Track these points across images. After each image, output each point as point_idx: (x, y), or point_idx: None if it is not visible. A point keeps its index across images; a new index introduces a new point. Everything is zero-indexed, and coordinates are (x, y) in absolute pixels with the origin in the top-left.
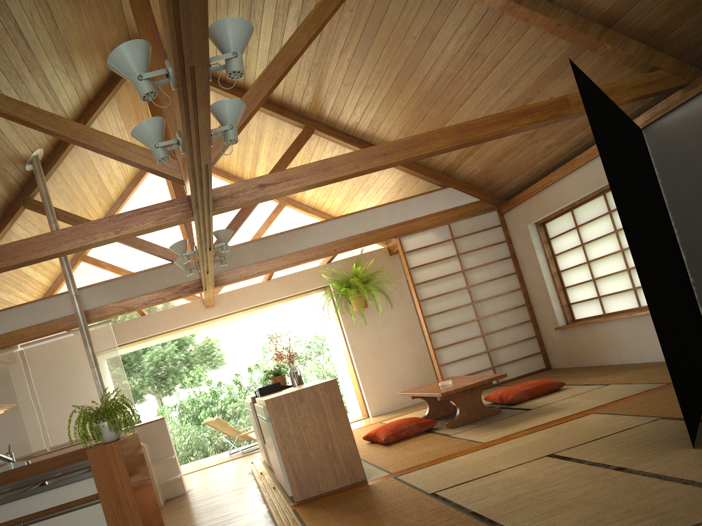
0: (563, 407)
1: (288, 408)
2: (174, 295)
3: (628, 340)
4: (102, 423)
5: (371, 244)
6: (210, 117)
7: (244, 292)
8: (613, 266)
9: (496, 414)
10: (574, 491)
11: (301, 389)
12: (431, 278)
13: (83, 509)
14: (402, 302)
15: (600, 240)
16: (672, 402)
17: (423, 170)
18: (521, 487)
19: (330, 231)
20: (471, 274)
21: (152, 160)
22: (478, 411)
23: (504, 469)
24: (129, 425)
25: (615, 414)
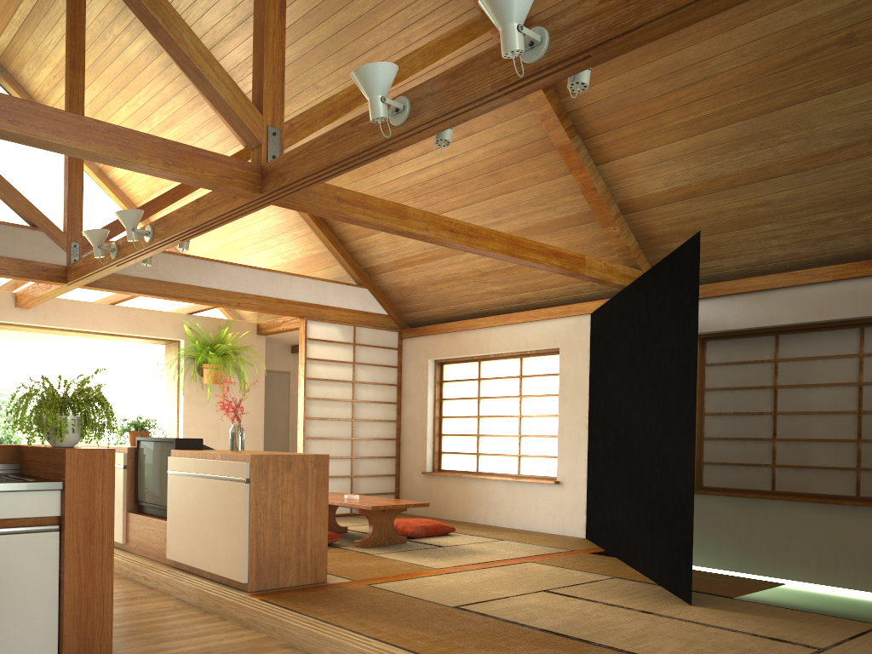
0: (483, 551)
1: (272, 473)
2: (23, 273)
3: (502, 502)
4: (69, 417)
5: (276, 314)
6: (143, 69)
7: (75, 306)
8: (504, 428)
9: (403, 544)
10: (630, 624)
11: (292, 455)
12: (323, 377)
13: (30, 534)
14: (253, 392)
15: (500, 400)
16: (603, 566)
17: (349, 257)
18: (562, 614)
19: (240, 279)
20: (360, 389)
21: (235, 98)
22: (387, 536)
23: (511, 596)
24: (114, 432)
25: (558, 567)
